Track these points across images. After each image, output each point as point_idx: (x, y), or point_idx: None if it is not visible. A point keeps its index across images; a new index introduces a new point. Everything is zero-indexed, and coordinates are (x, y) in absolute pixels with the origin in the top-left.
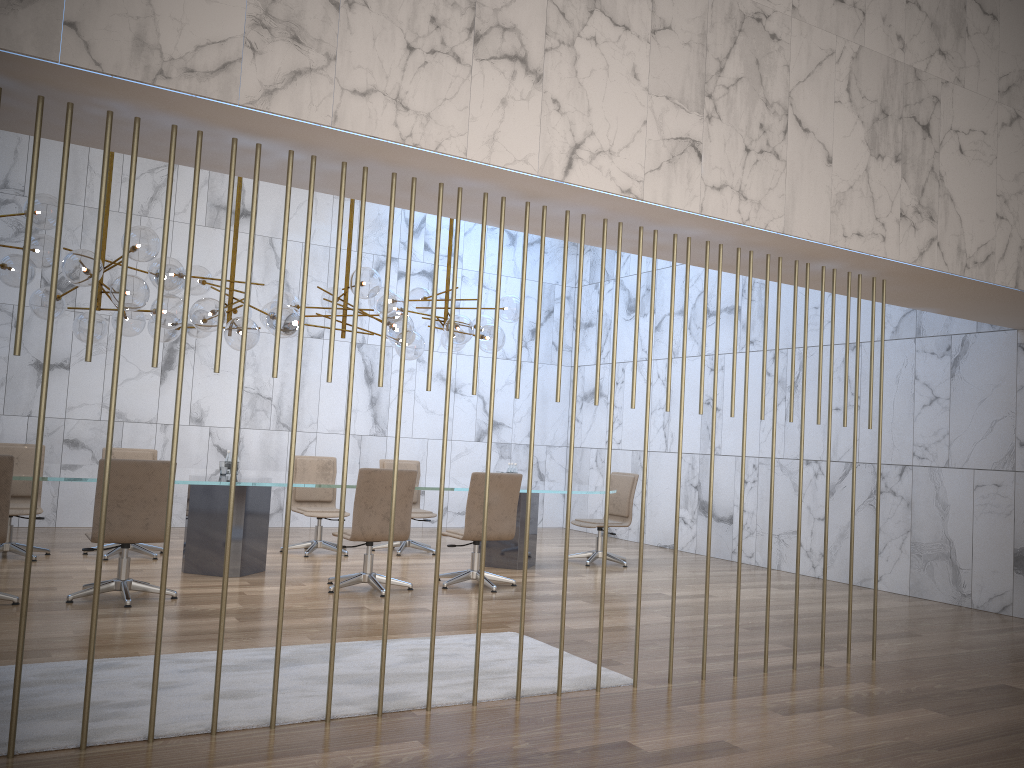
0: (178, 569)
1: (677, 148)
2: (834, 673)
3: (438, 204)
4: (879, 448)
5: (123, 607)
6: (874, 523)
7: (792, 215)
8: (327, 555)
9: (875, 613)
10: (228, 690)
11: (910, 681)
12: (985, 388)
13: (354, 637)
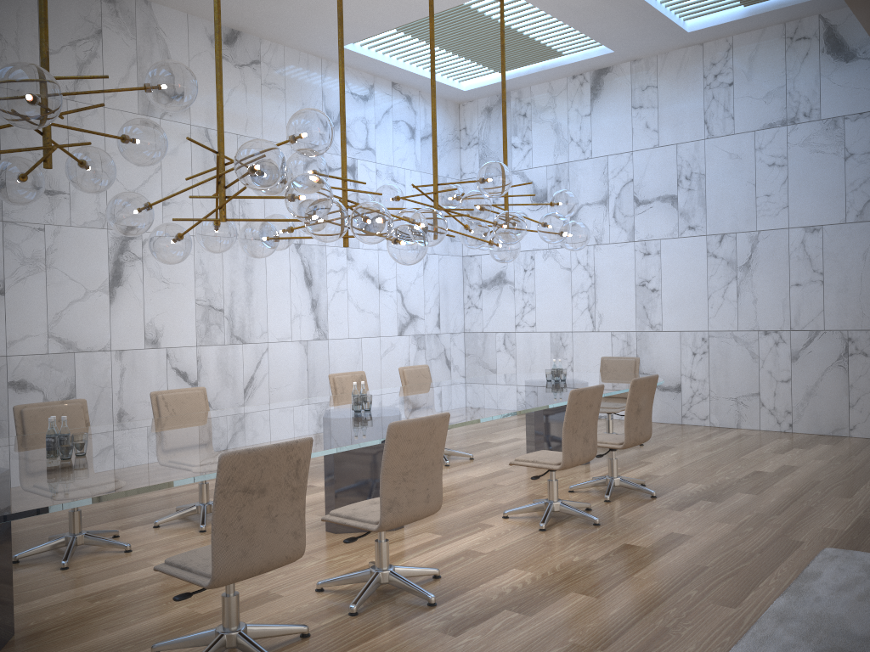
0: (315, 529)
1: None
2: None
3: None
4: None
5: (430, 607)
6: (845, 381)
7: None
8: None
9: None
10: None
11: None
12: None
13: (751, 592)
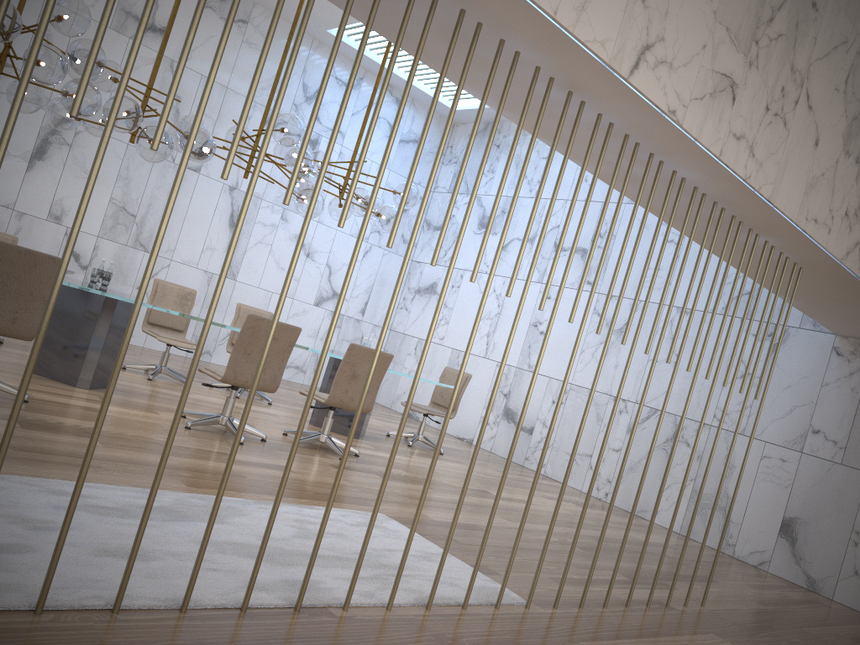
0: (21, 366)
1: (720, 84)
2: (682, 618)
3: (494, 62)
4: (757, 418)
5: None
6: (663, 465)
7: (779, 185)
8: (169, 383)
9: (715, 565)
10: (119, 546)
11: (747, 638)
12: (794, 376)
13: (230, 491)
